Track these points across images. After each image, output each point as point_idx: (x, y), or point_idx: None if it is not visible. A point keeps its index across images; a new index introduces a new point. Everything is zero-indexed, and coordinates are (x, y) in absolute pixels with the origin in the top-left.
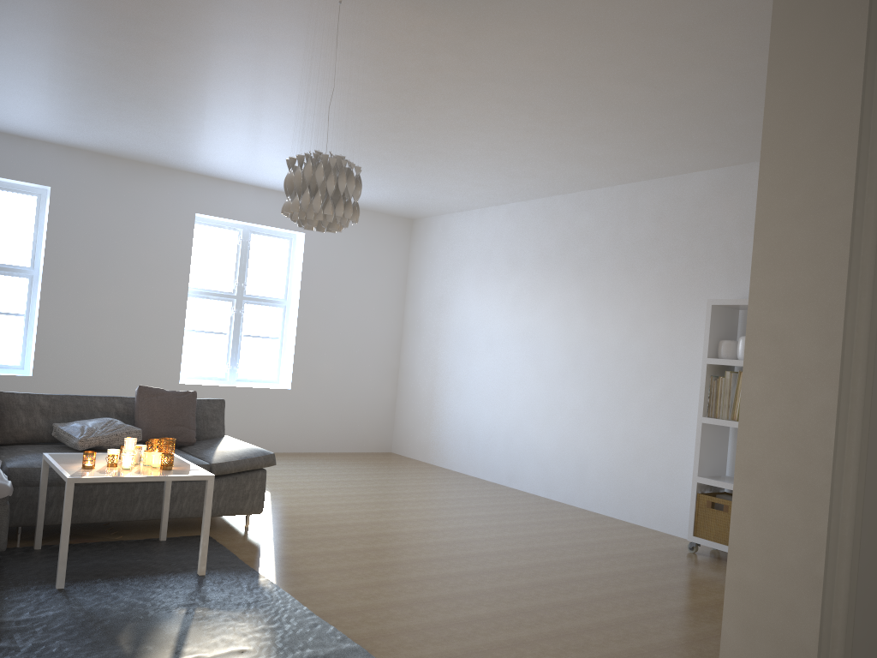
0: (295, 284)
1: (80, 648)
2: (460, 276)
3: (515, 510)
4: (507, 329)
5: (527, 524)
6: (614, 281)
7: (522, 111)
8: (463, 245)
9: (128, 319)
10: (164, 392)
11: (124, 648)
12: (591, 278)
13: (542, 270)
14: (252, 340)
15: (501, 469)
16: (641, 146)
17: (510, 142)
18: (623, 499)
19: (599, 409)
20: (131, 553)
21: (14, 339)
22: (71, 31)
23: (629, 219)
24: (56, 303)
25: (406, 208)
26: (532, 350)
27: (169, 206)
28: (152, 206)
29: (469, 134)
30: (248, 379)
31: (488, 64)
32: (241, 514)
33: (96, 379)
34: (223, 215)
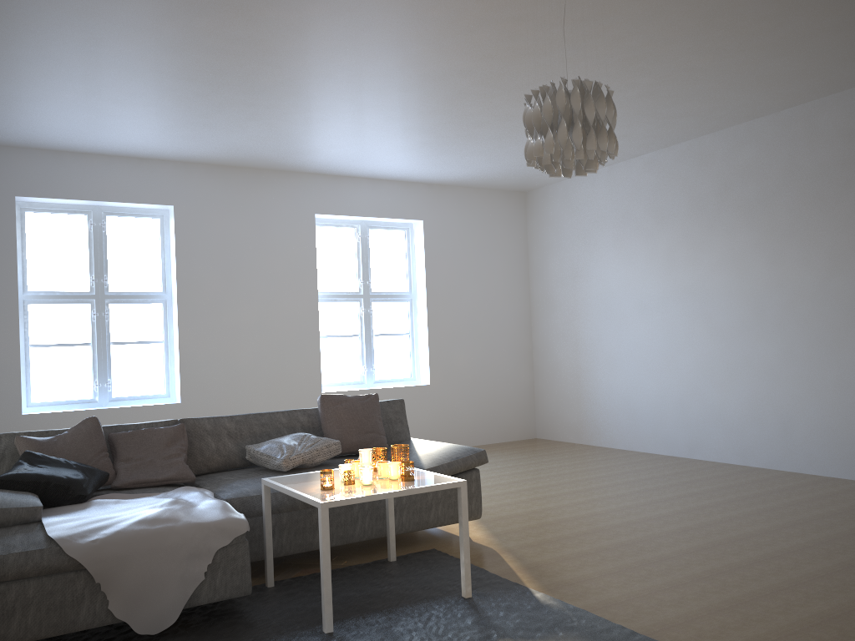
0: (419, 274)
1: None
2: (593, 241)
3: (724, 482)
4: (662, 289)
5: (755, 496)
6: (797, 215)
7: (717, 25)
8: (592, 208)
9: (264, 332)
10: (347, 398)
11: None
12: (765, 218)
13: (698, 218)
14: (383, 339)
15: (678, 441)
16: (843, 49)
17: (682, 72)
18: (848, 455)
19: (799, 359)
20: (372, 580)
21: (157, 367)
22: (224, 7)
23: (807, 144)
24: (194, 325)
25: (524, 179)
26: (698, 307)
27: (288, 210)
28: (273, 213)
29: (638, 68)
30: (385, 380)
31: None
32: None
33: (242, 398)
34: (341, 212)
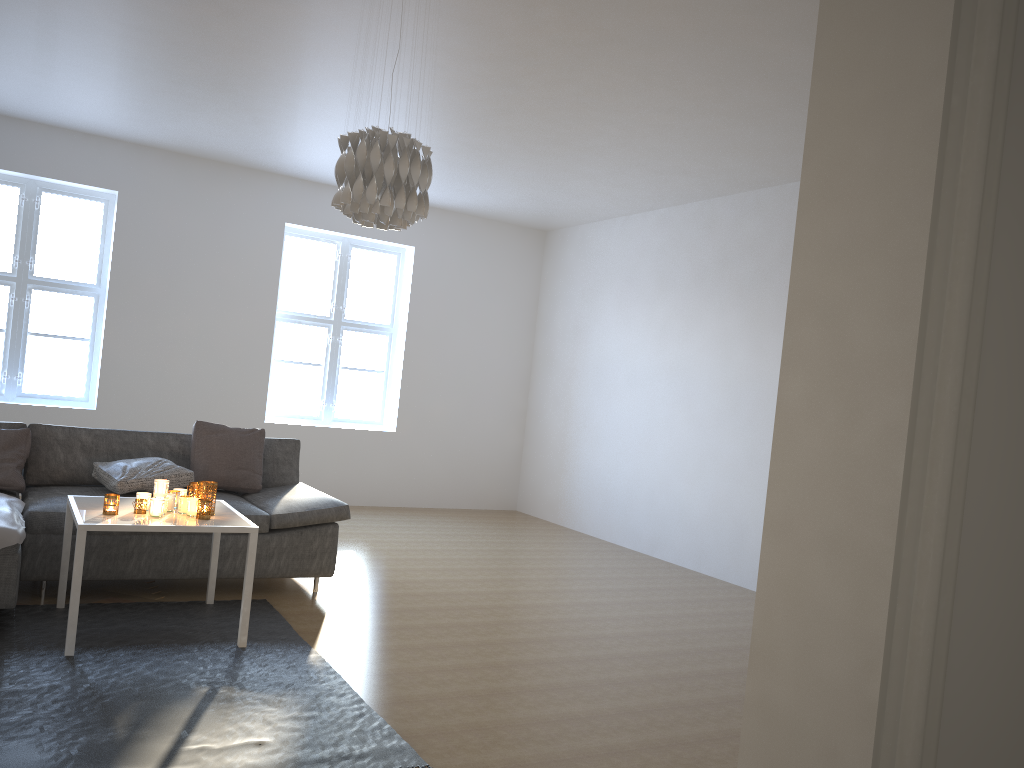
0: (403, 307)
1: (66, 729)
2: (599, 299)
3: (651, 584)
4: (653, 363)
5: (662, 602)
6: (784, 303)
7: (656, 84)
8: (604, 261)
9: (205, 345)
10: (226, 429)
11: (118, 731)
12: (755, 300)
13: (696, 290)
14: (351, 373)
15: (642, 535)
16: None
17: (647, 127)
18: None
19: (762, 462)
20: (167, 618)
21: (78, 367)
22: None
23: None
24: (124, 326)
25: (536, 217)
26: (682, 390)
27: (254, 215)
28: (235, 214)
29: (596, 117)
30: (347, 420)
31: (605, 20)
32: (307, 576)
33: (168, 415)
34: (317, 225)
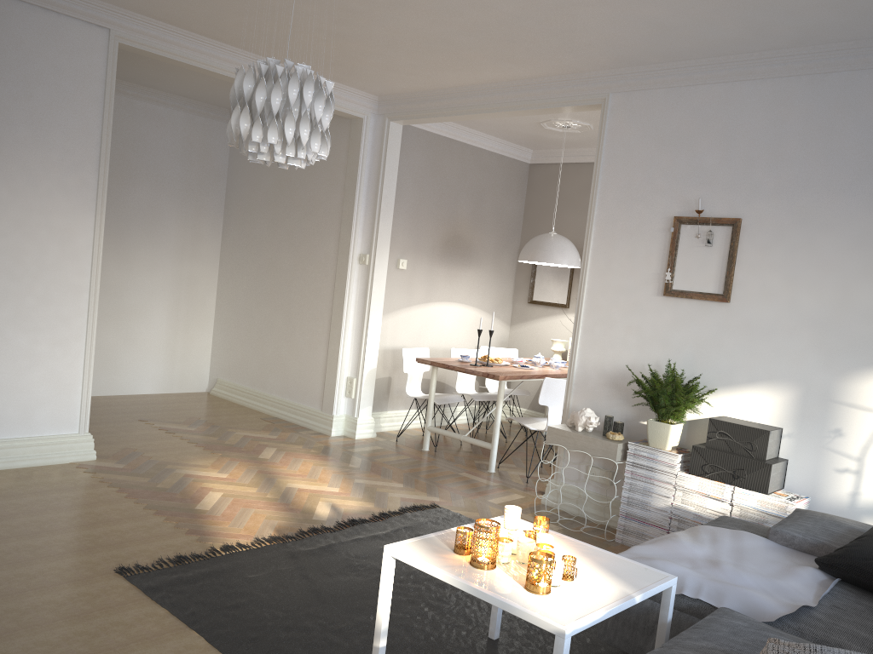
0: None
1: (378, 571)
2: None
3: None
4: None
5: None
6: None
7: None
8: None
9: None
10: None
11: (347, 573)
12: None
13: None
14: None
15: None
16: None
17: None
18: None
19: None
20: None
21: None
22: None
23: None
24: None
25: None
26: None
27: None
28: None
29: None
30: None
31: None
32: None
33: None
34: None
